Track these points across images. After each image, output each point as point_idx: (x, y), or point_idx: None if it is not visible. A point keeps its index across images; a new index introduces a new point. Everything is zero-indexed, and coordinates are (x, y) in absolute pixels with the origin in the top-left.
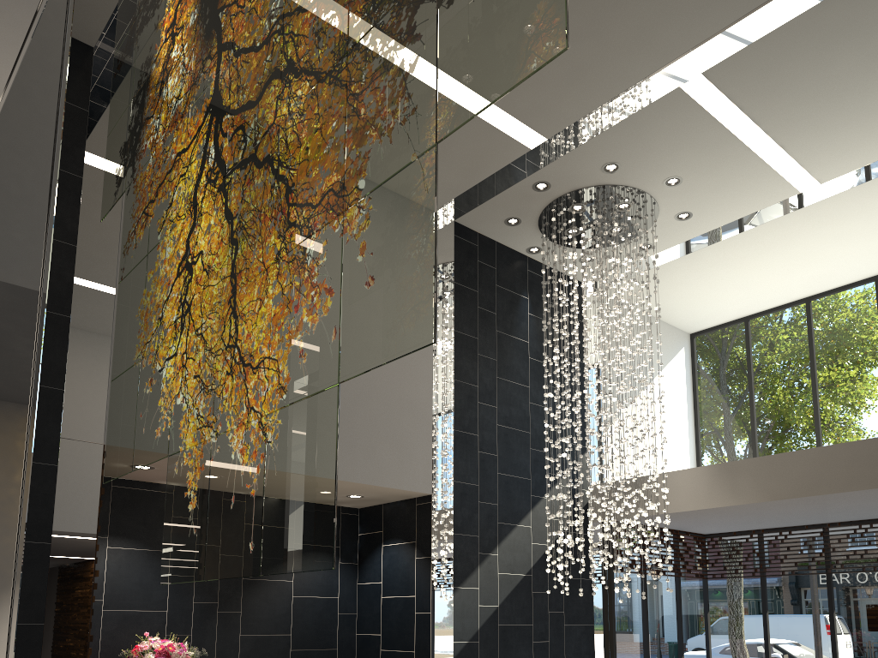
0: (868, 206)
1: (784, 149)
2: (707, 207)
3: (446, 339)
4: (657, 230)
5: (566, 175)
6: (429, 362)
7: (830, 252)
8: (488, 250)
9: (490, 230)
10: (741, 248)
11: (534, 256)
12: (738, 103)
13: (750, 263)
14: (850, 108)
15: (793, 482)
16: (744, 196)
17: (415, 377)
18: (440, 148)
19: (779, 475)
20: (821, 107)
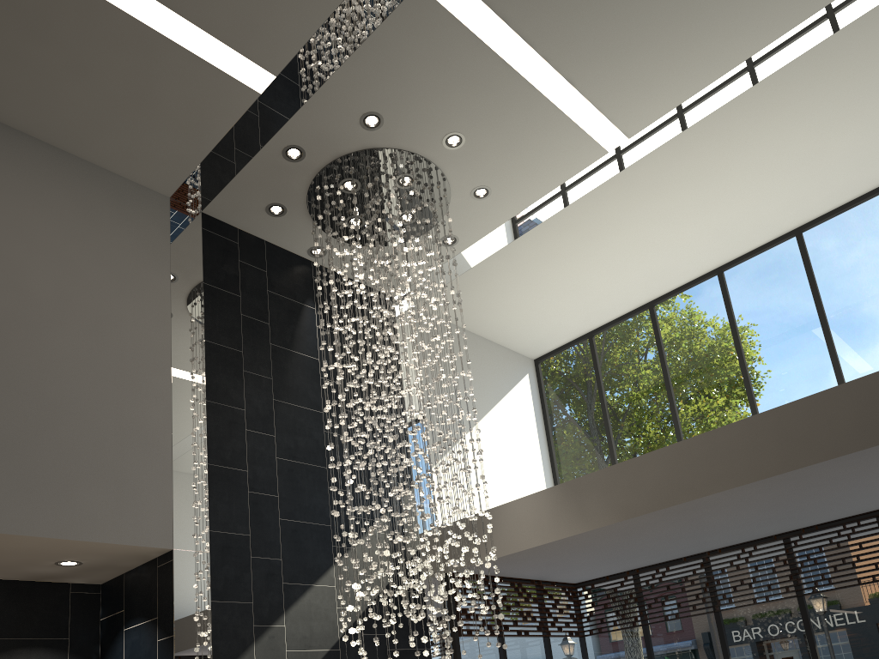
0: (690, 169)
1: (573, 86)
2: (506, 179)
3: (192, 351)
4: (455, 215)
5: (319, 134)
6: (165, 378)
7: (661, 238)
8: (254, 250)
9: (253, 224)
10: (560, 236)
11: (321, 261)
12: (500, 12)
13: (576, 258)
14: (638, 18)
15: (647, 493)
16: (545, 160)
17: (143, 396)
18: (140, 95)
19: (631, 487)
20: (603, 17)
